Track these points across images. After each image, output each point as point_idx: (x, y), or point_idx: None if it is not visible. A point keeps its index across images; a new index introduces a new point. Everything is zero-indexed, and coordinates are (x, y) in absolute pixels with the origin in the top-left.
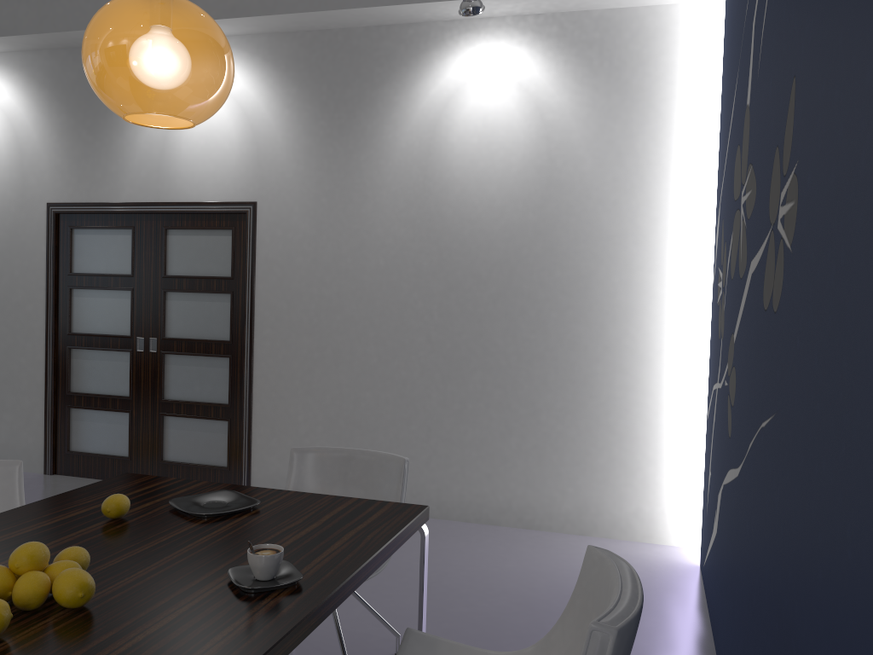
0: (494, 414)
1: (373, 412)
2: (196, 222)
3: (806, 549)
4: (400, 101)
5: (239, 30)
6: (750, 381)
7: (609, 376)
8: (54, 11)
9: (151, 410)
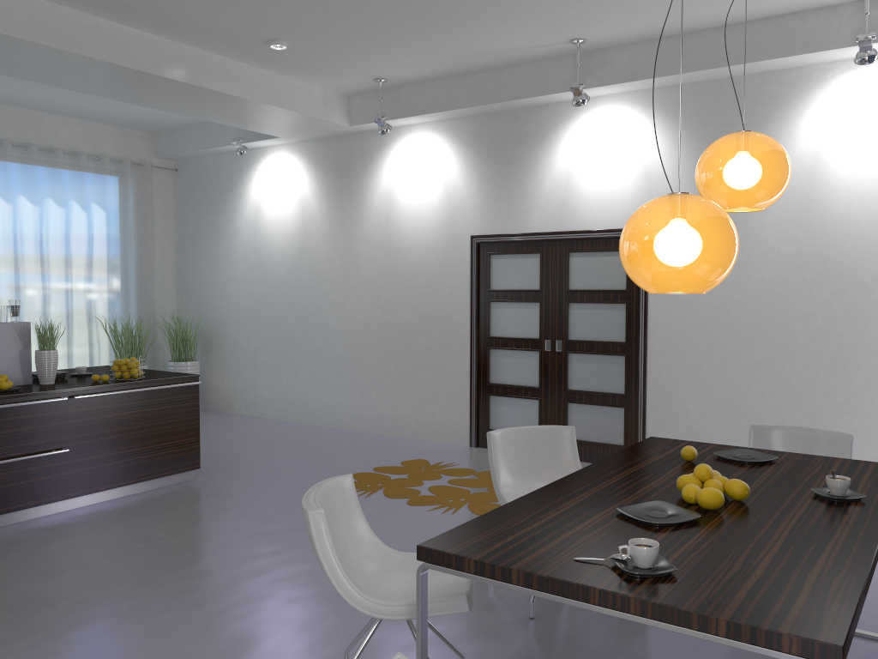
0: None
1: (759, 402)
2: (595, 246)
3: None
4: (782, 135)
5: (635, 88)
6: None
7: None
8: (484, 88)
9: (557, 398)
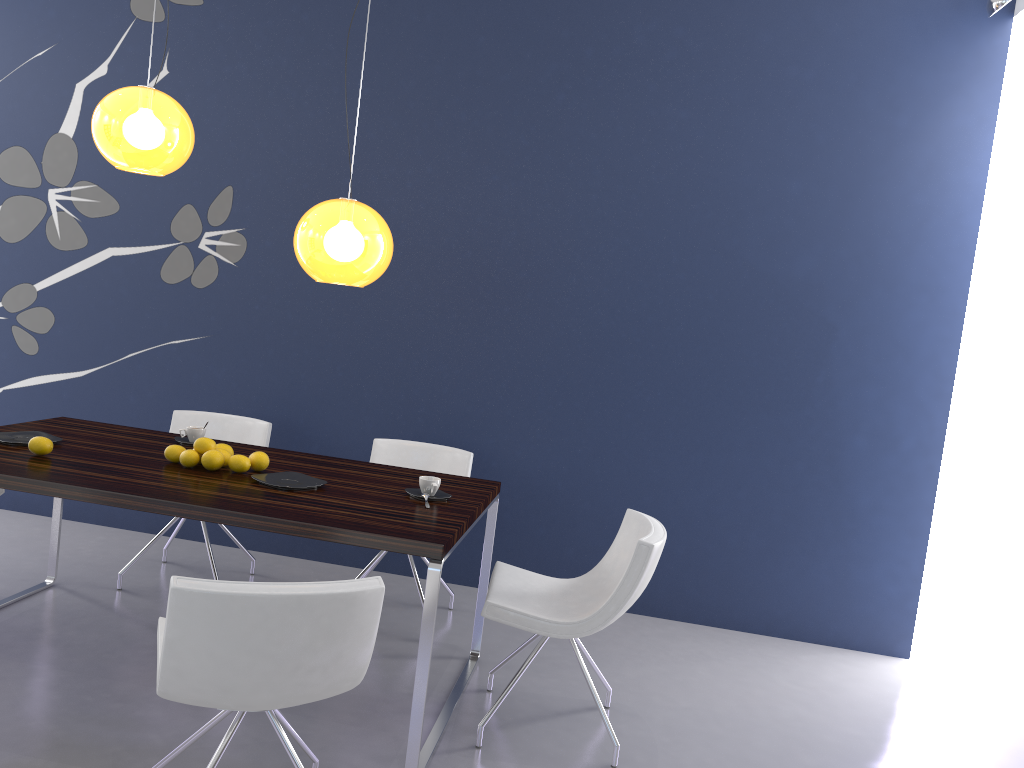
0: None
1: None
2: None
3: (283, 383)
4: None
5: None
6: (124, 319)
7: None
8: None
9: None
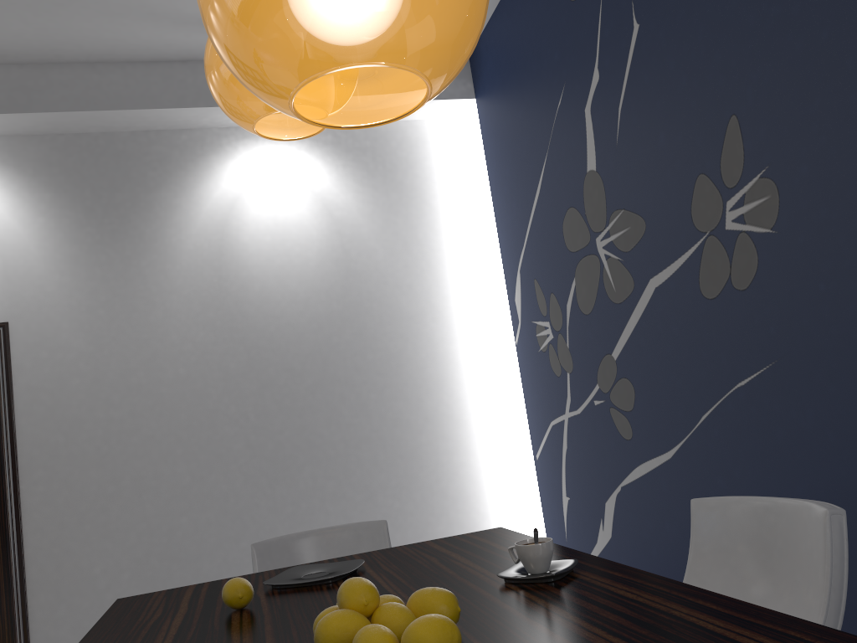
0: (331, 508)
1: (193, 538)
2: None
3: None
4: (181, 203)
5: None
6: (685, 368)
7: (433, 444)
8: None
9: None
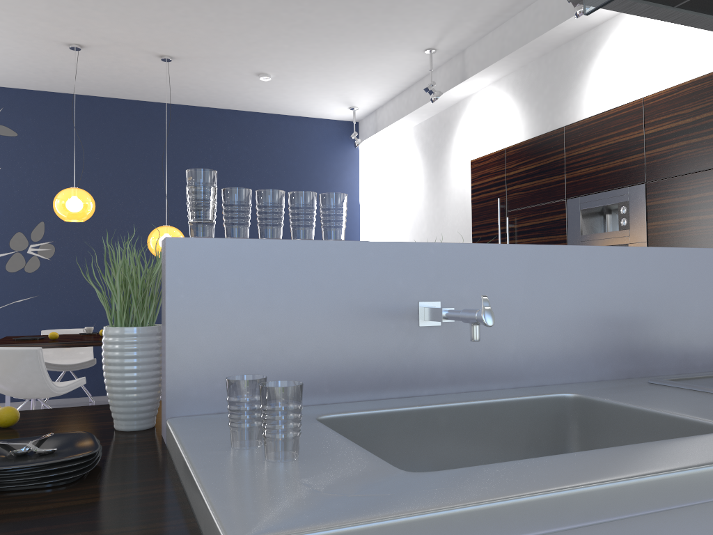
0: None
1: None
2: None
3: (83, 313)
4: None
5: None
6: None
7: None
8: None
9: None
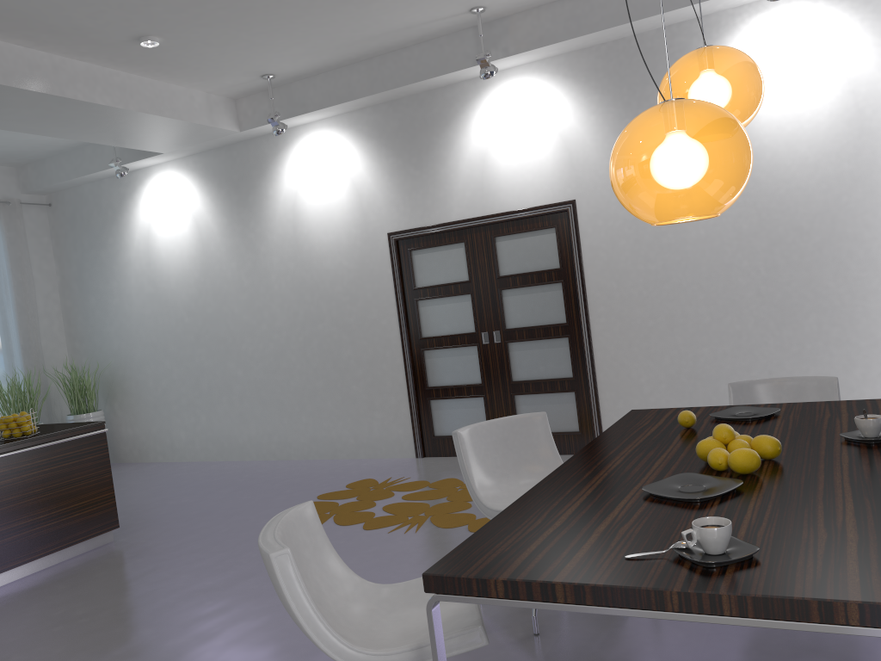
0: (834, 350)
1: (713, 365)
2: (521, 226)
3: None
4: None
5: (541, 56)
6: None
7: None
8: (382, 74)
9: (502, 392)
